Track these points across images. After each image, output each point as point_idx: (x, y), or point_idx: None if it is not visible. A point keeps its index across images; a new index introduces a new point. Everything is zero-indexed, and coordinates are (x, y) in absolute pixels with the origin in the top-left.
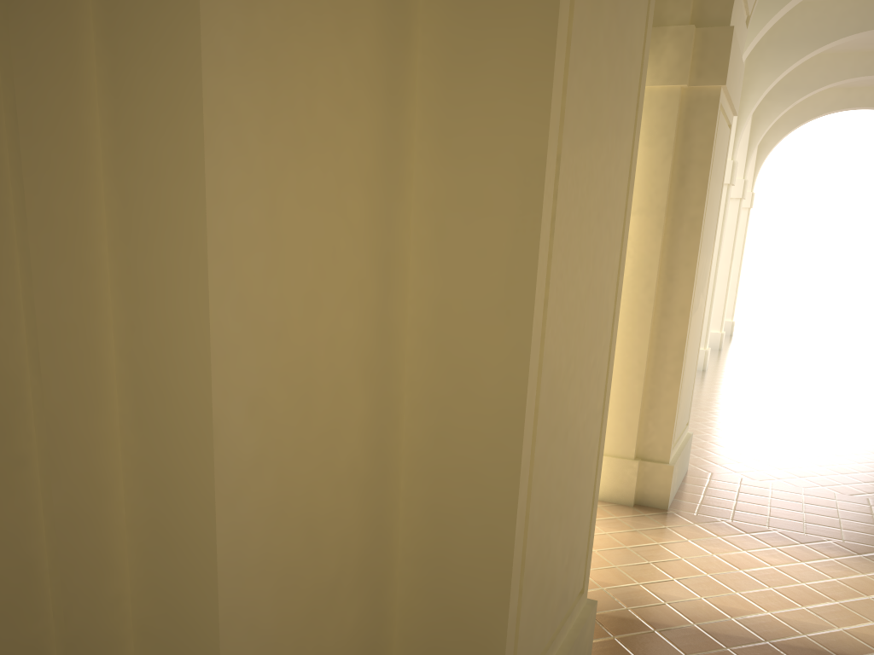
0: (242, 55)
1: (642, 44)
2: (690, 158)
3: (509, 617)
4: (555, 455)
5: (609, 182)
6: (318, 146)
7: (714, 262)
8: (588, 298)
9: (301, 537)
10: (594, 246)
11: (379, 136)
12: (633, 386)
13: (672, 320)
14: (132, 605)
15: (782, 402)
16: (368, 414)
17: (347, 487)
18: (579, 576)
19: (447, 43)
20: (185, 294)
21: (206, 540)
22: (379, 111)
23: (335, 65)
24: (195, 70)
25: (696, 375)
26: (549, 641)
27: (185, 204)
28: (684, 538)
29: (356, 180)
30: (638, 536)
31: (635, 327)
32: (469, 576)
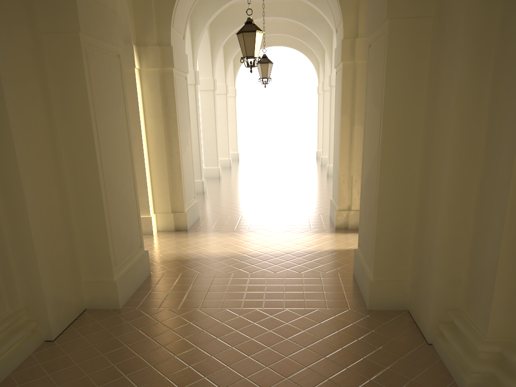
0: (16, 115)
1: (121, 79)
2: (168, 95)
3: (109, 242)
4: (115, 199)
5: (117, 121)
6: (34, 129)
7: (214, 126)
8: (117, 155)
9: (47, 222)
10: (116, 140)
11: (47, 122)
12: (165, 184)
13: (174, 157)
14: (8, 241)
15: (248, 187)
16: (58, 192)
17: (56, 211)
18: (138, 240)
19: (60, 96)
20: (12, 166)
21: (26, 219)
22: (46, 116)
23: (34, 109)
24: (8, 121)
25: (215, 180)
26: (129, 258)
27: (9, 147)
28: (191, 237)
29: (44, 134)
30: (174, 239)
31: (161, 161)
32: (96, 233)
